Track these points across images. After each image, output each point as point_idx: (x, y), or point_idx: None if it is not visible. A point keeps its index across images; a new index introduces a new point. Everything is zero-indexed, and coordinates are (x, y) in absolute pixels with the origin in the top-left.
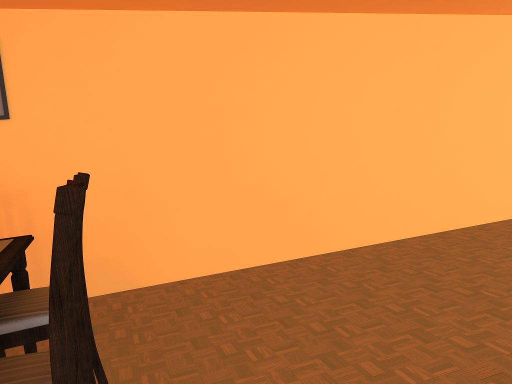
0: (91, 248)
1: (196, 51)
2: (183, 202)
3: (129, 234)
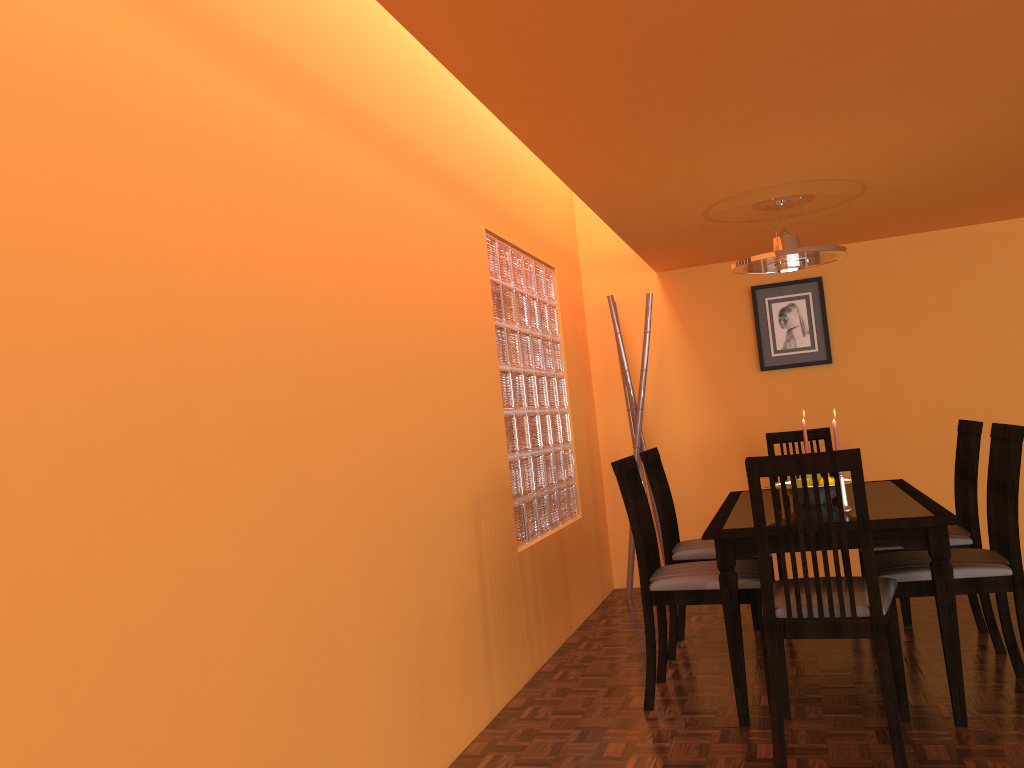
0: None
1: None
2: None
3: None
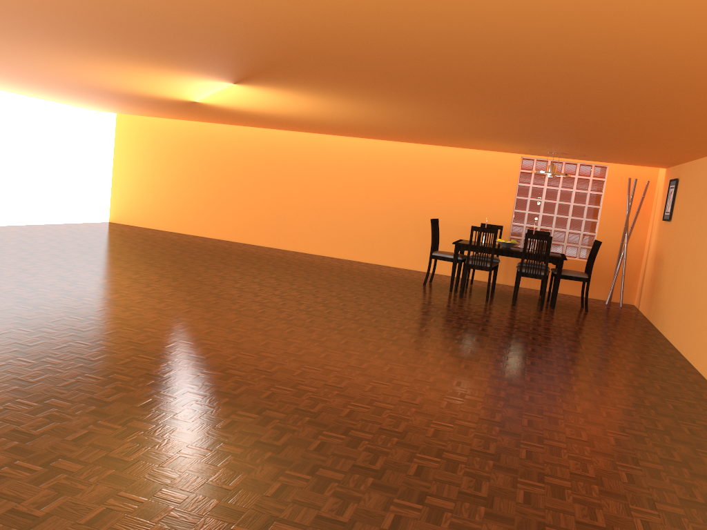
0: (662, 300)
1: (705, 184)
2: (679, 287)
3: (668, 299)
